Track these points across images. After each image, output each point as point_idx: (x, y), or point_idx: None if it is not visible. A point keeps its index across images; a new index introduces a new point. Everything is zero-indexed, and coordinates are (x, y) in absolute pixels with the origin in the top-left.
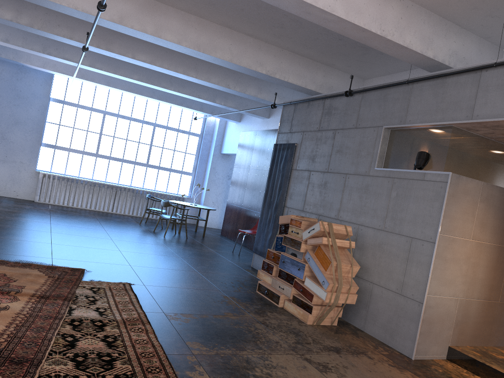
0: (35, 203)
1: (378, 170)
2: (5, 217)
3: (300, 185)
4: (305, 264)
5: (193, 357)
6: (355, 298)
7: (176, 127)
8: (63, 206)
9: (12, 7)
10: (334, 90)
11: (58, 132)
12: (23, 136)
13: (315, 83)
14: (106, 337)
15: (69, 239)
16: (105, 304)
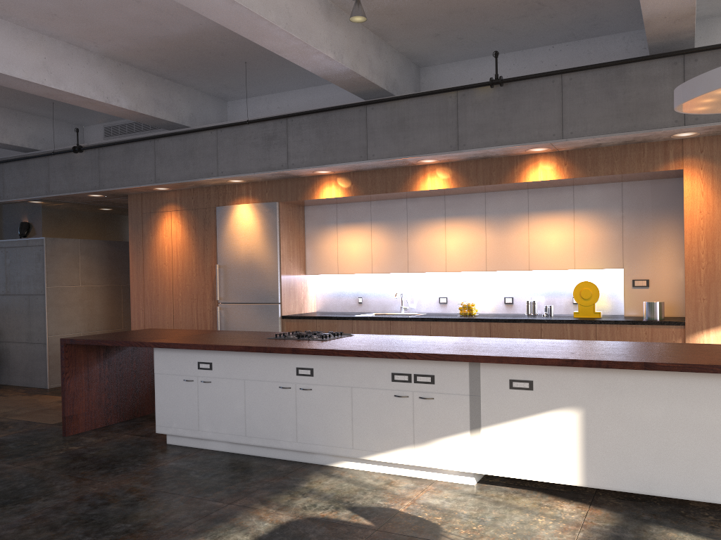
0: None
1: None
2: None
3: None
4: None
5: None
6: None
7: None
8: None
9: None
10: None
11: None
12: None
13: None
14: None
15: None
16: None
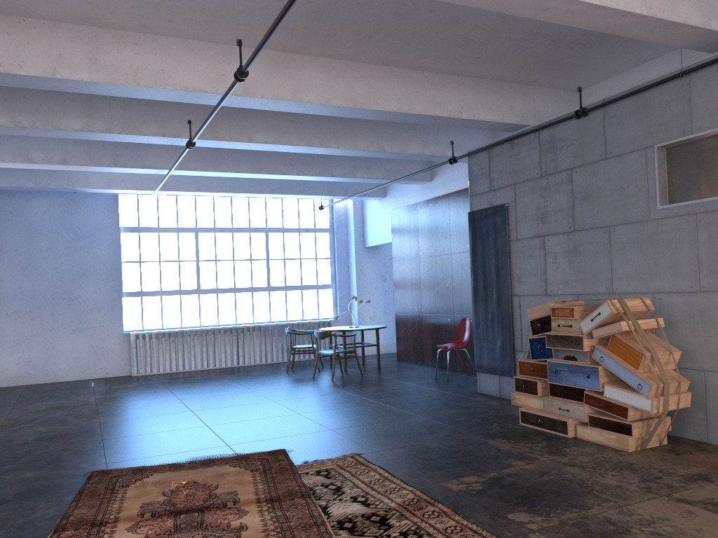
0: (135, 378)
1: (664, 208)
2: (118, 405)
3: (532, 259)
4: (598, 367)
5: (538, 534)
6: (689, 398)
7: (295, 226)
8: (173, 373)
9: (79, 112)
10: (542, 116)
11: (141, 272)
12: (97, 289)
13: (515, 113)
14: (405, 535)
15: (223, 414)
16: (355, 490)
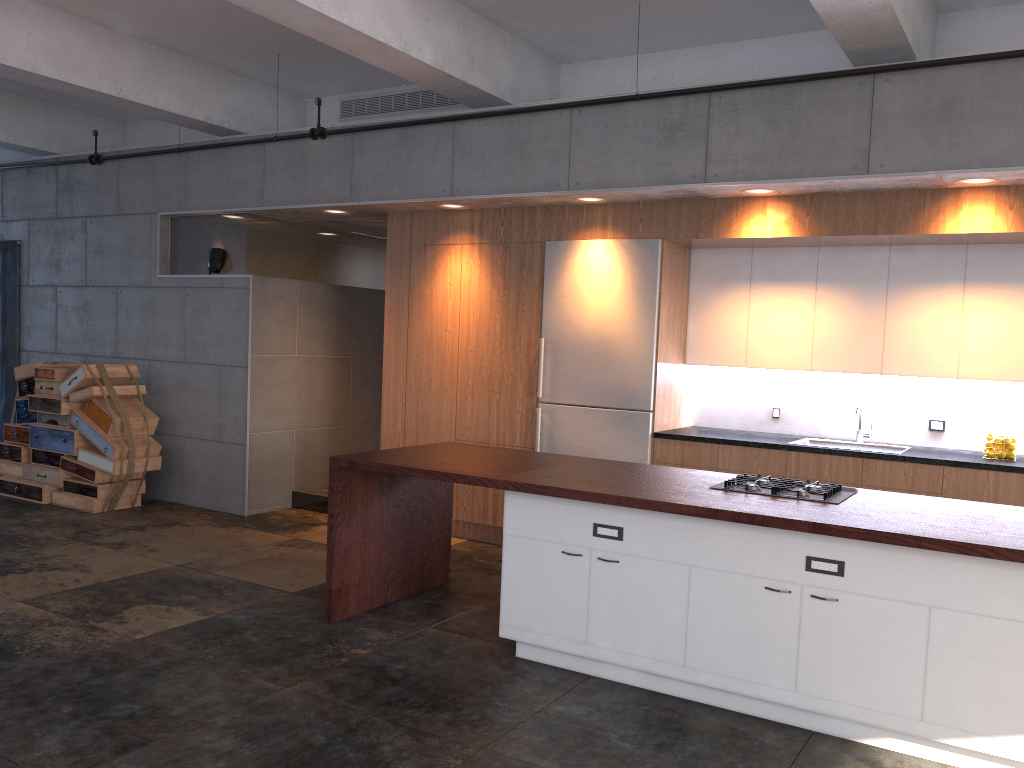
0: None
1: (163, 277)
2: None
3: (43, 311)
4: (74, 431)
5: None
6: (160, 461)
7: None
8: None
9: None
10: (73, 144)
11: None
12: None
13: (34, 136)
14: None
15: None
16: None
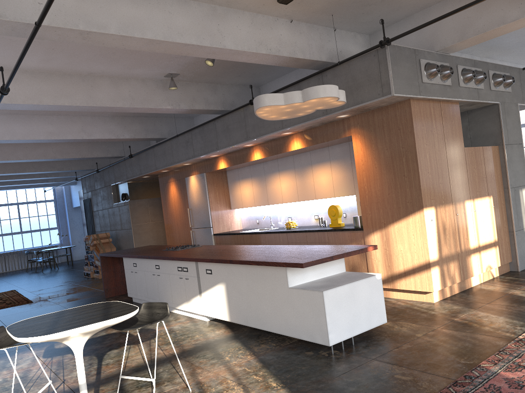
0: None
1: (114, 204)
2: None
3: (97, 218)
4: (94, 255)
5: (37, 295)
6: None
7: (34, 200)
8: None
9: None
10: (101, 164)
11: None
12: None
13: (88, 165)
14: (3, 300)
15: None
16: (2, 296)
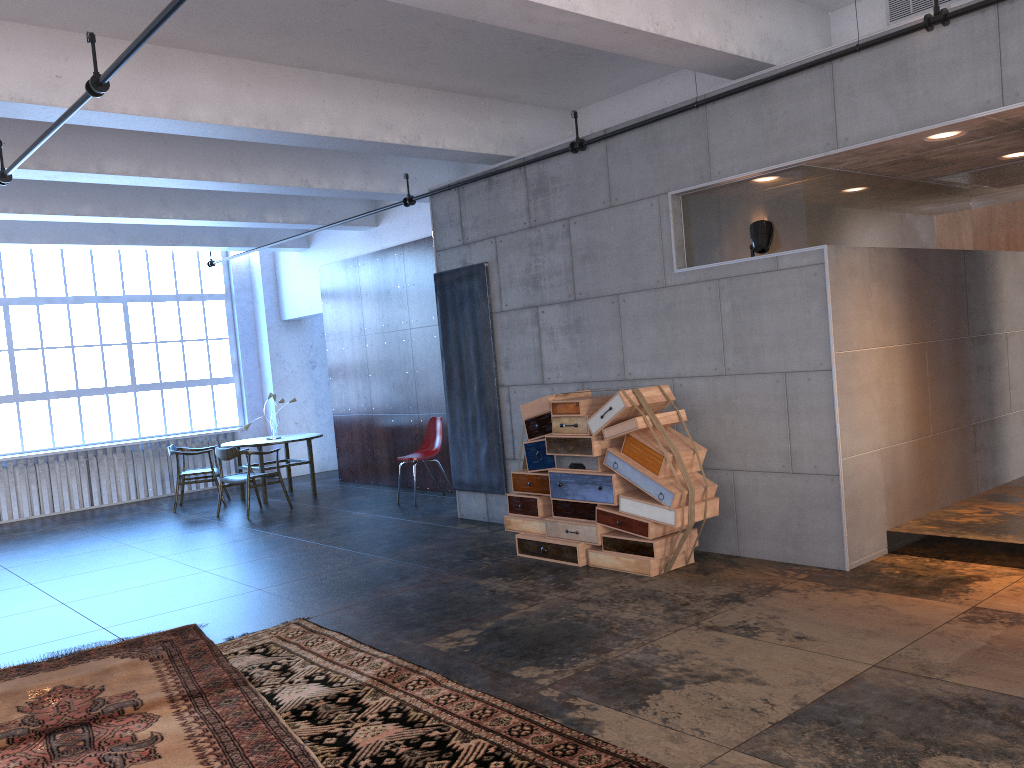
0: None
1: (682, 272)
2: None
3: (523, 338)
4: (612, 475)
5: (551, 690)
6: (717, 505)
7: (171, 291)
8: None
9: None
10: (528, 144)
11: None
12: None
13: (492, 140)
14: (385, 715)
15: (85, 584)
16: (310, 666)
